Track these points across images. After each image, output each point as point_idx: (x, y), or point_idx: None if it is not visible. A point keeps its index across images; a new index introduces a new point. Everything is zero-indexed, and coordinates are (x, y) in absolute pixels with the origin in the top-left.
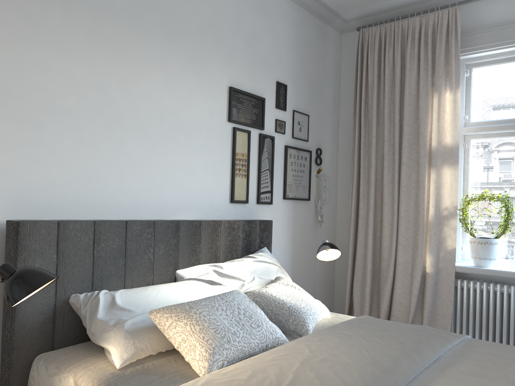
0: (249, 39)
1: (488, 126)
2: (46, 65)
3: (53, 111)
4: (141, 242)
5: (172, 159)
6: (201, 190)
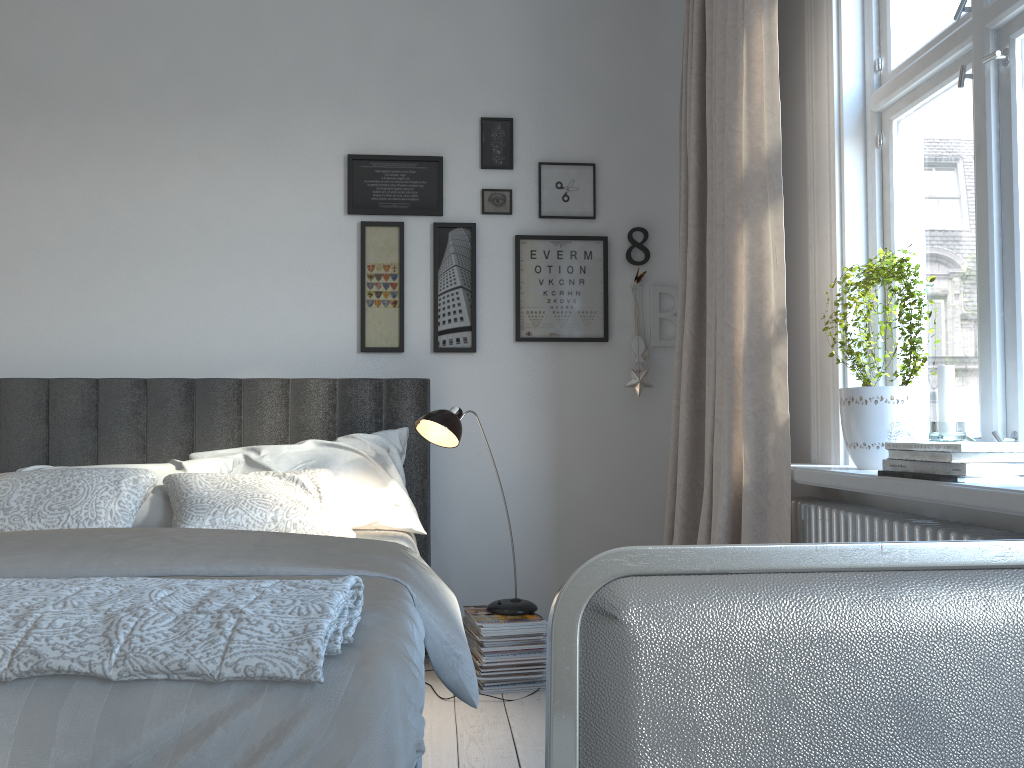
0: (396, 62)
1: (904, 69)
2: (22, 196)
3: (32, 250)
4: (122, 408)
5: (226, 289)
6: (289, 334)
